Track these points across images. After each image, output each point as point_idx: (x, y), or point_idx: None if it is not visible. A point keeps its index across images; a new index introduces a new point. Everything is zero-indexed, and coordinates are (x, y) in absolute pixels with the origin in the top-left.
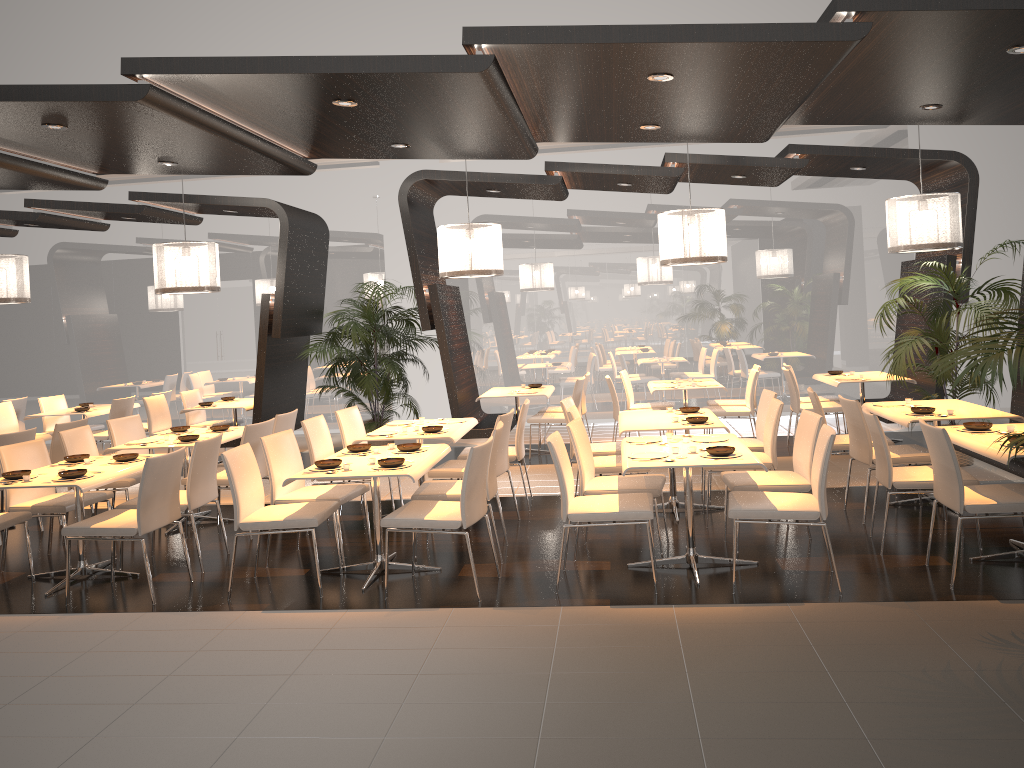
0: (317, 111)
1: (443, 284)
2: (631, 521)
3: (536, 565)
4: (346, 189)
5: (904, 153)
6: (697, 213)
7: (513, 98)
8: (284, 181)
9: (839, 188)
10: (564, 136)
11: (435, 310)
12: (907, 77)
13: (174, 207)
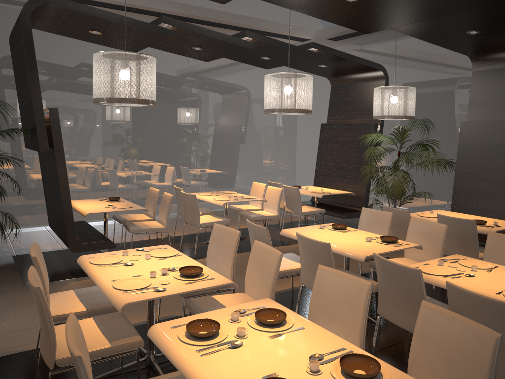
0: None
1: None
2: None
3: None
4: None
5: (362, 61)
6: (306, 77)
7: None
8: None
9: None
10: None
11: (55, 133)
12: None
13: None
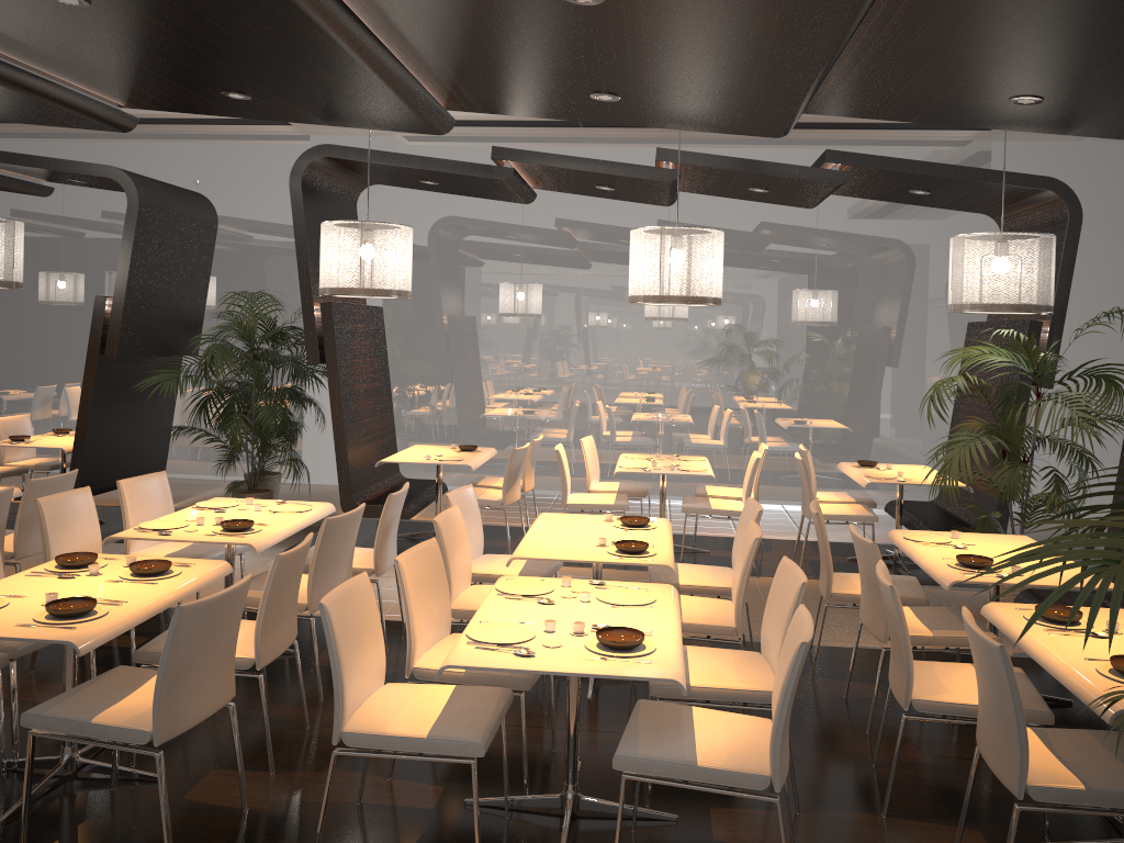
0: (44, 15)
1: (360, 302)
2: (448, 755)
3: (322, 784)
4: (265, 168)
5: (983, 175)
6: (682, 233)
7: (354, 18)
8: (186, 151)
9: (897, 218)
10: (488, 103)
11: (328, 338)
12: (993, 40)
13: (2, 169)
